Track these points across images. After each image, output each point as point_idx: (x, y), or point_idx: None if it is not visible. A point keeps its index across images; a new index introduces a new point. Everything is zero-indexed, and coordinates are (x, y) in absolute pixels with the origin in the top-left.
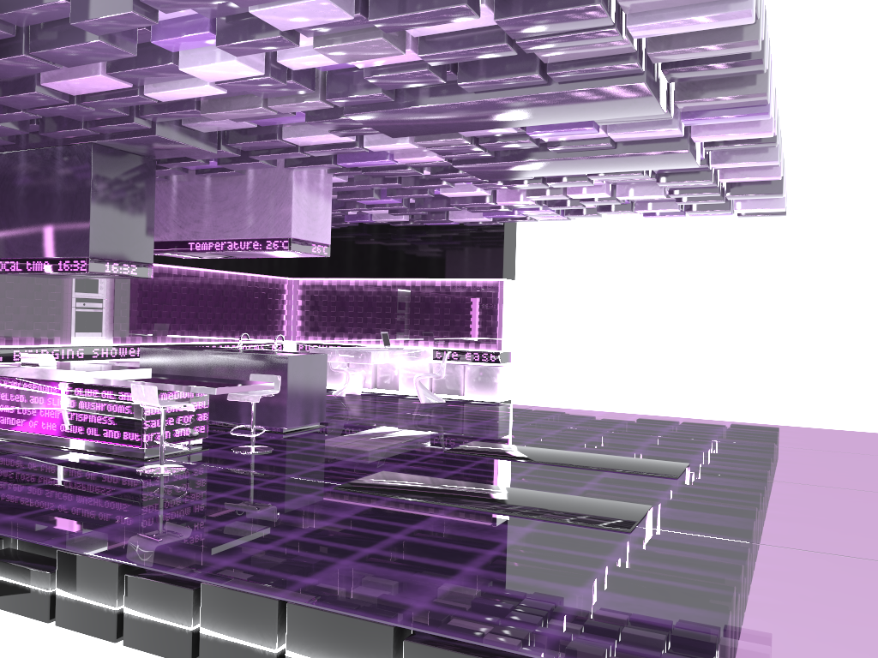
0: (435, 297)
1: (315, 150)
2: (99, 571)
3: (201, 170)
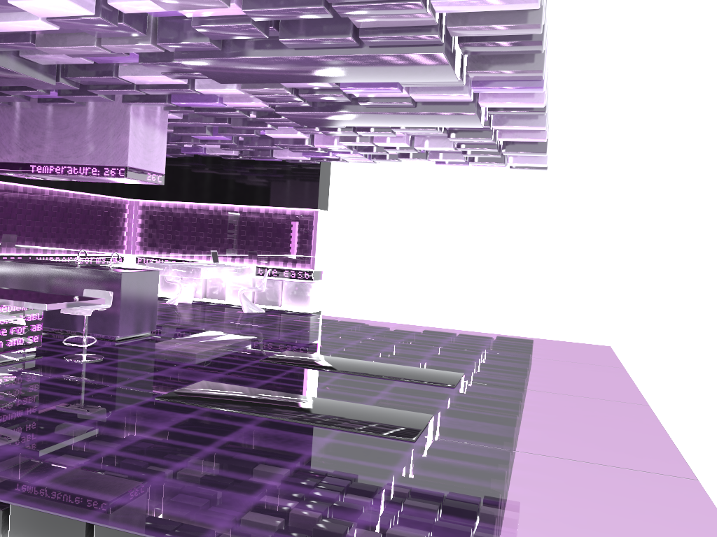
0: (260, 222)
1: (150, 89)
2: None
3: (42, 99)
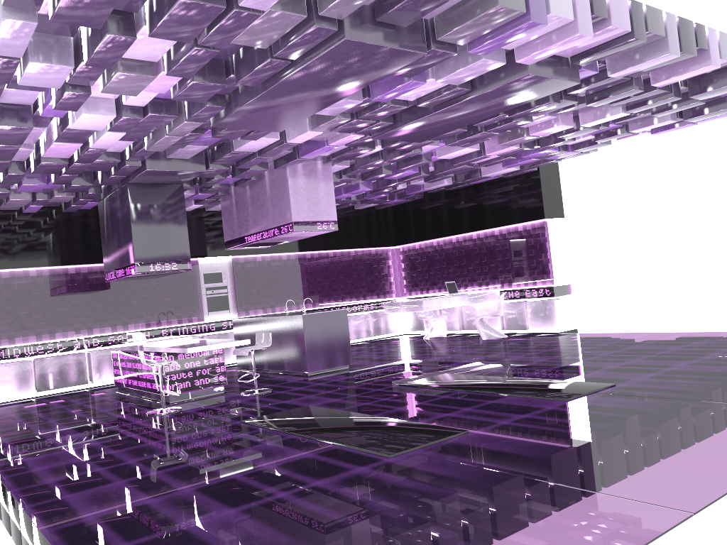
0: (495, 245)
1: (264, 152)
2: (4, 486)
3: (236, 183)
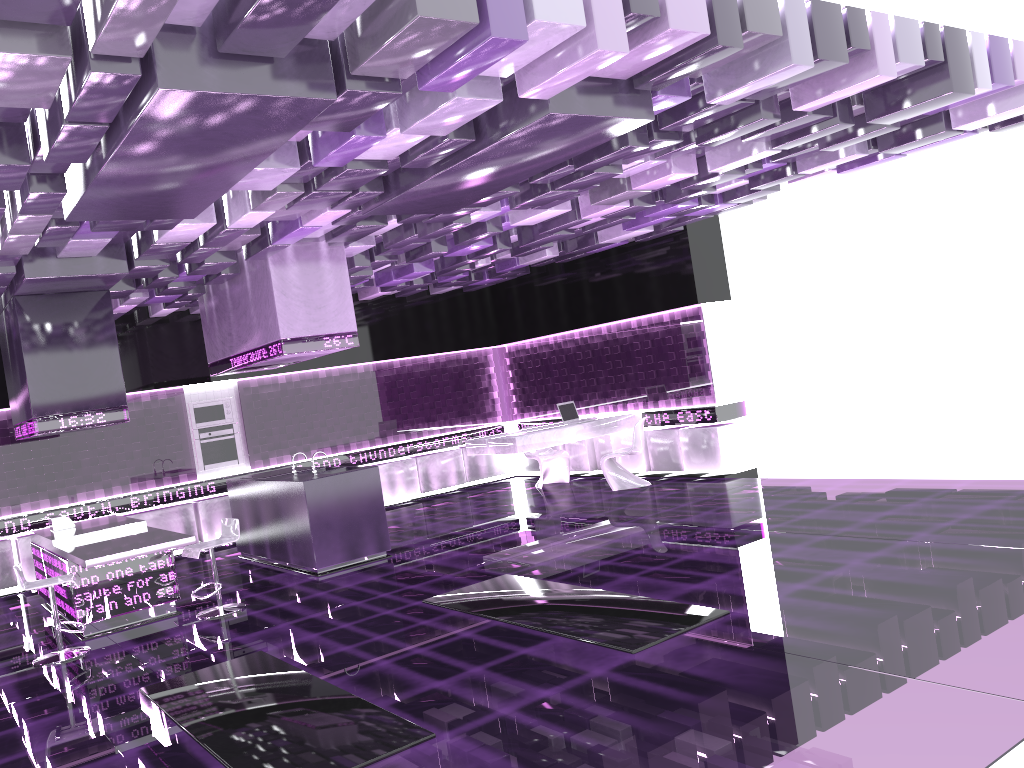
0: (632, 343)
1: (205, 242)
2: None
3: (205, 279)
